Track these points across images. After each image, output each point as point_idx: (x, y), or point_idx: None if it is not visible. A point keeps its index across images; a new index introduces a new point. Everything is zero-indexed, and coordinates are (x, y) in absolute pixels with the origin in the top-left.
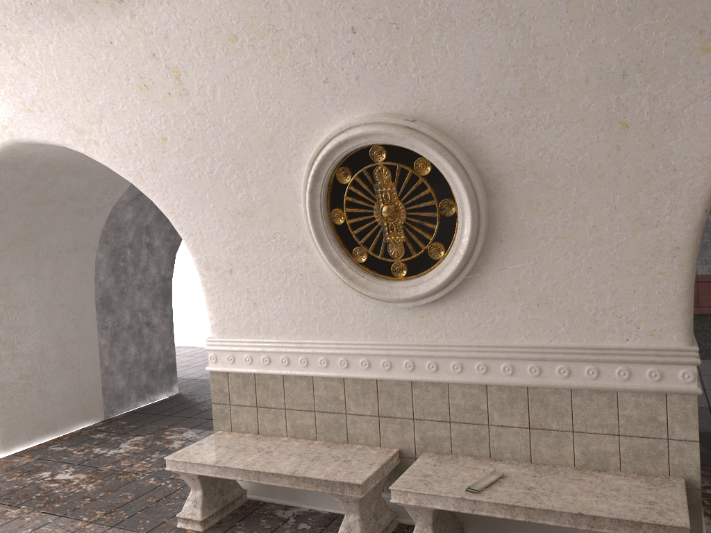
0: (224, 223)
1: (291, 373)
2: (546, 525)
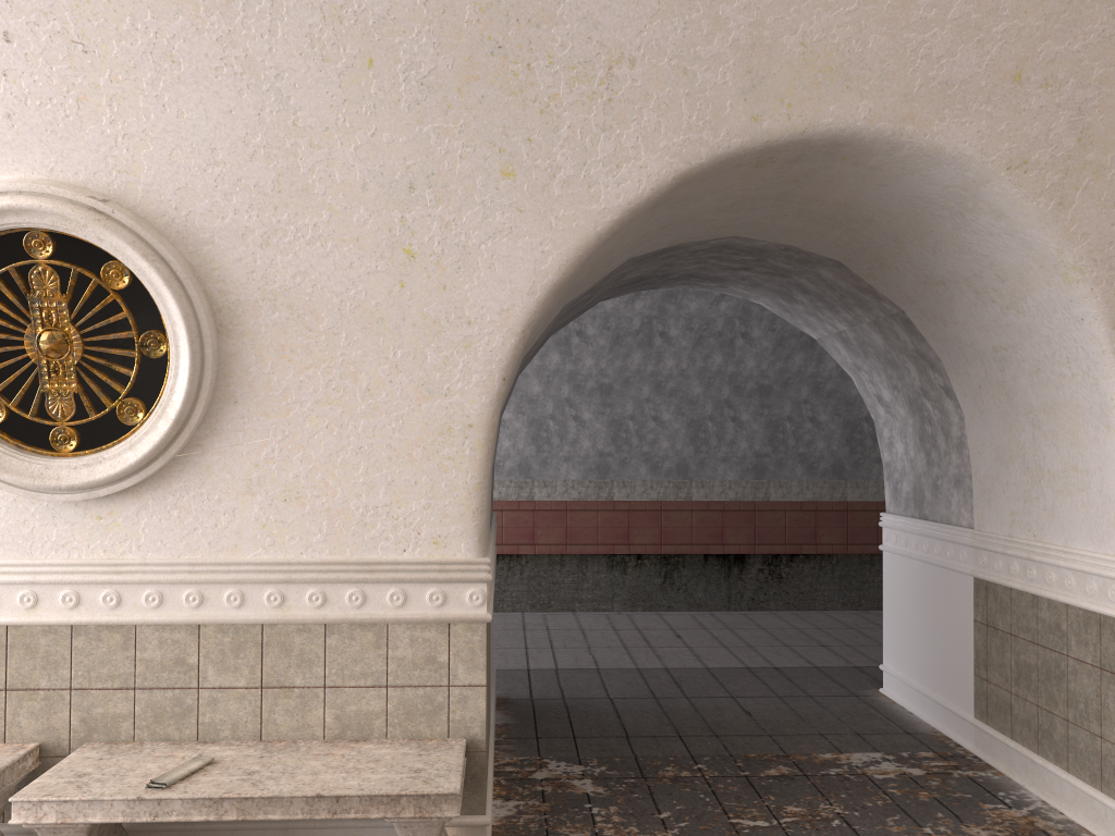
0: None
1: None
2: (279, 835)
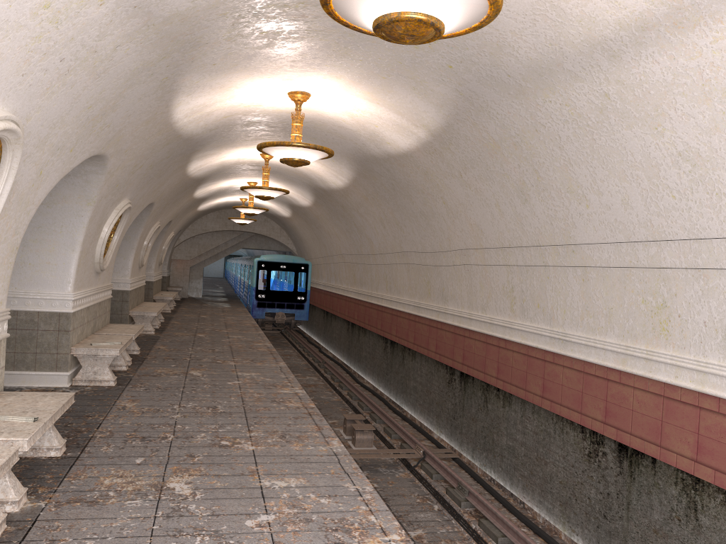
0: None
1: None
2: None
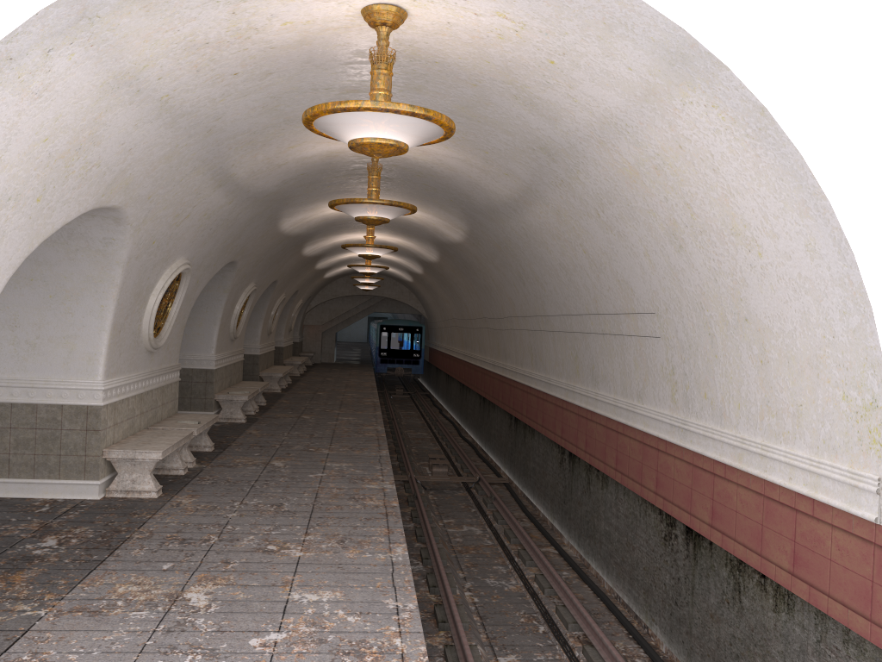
0: (131, 298)
1: (127, 396)
2: None
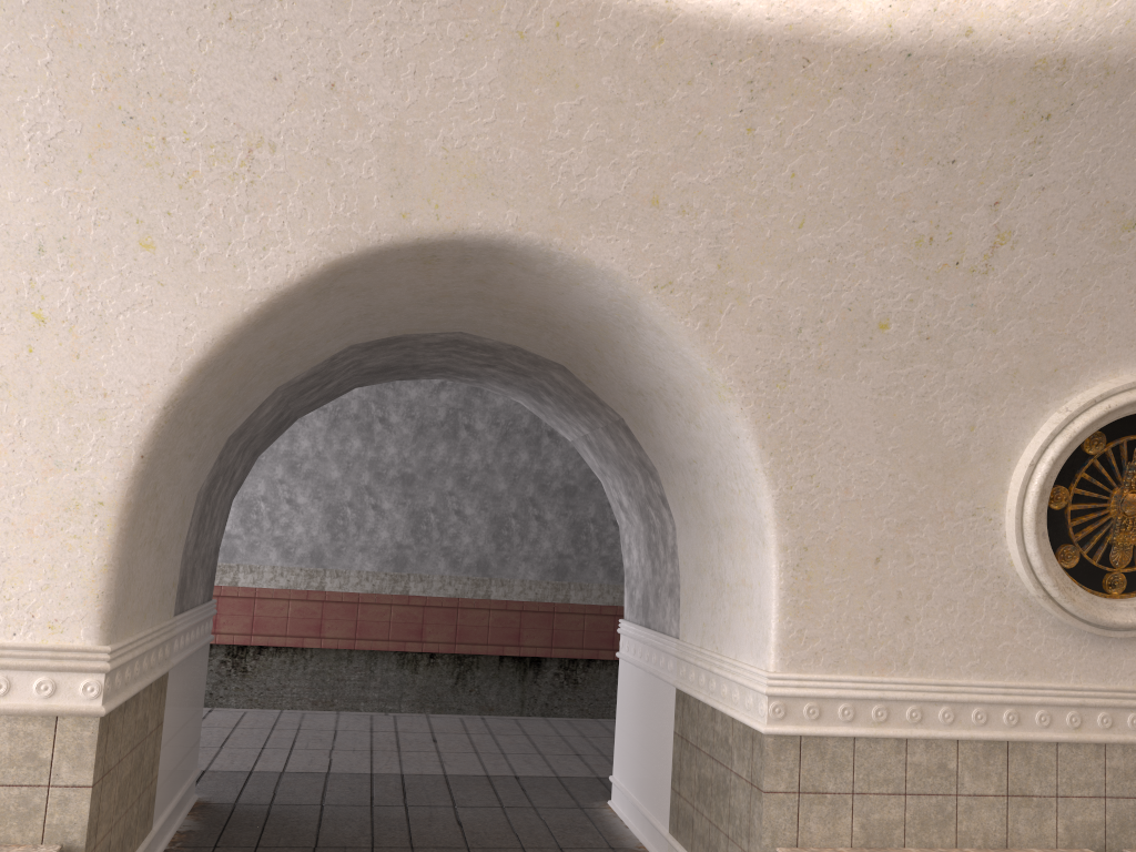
0: None
1: None
2: None
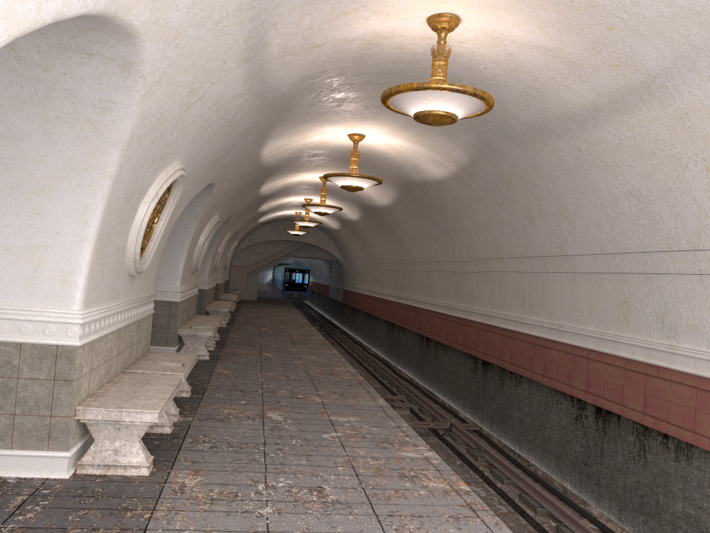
0: (122, 201)
1: (106, 332)
2: None
